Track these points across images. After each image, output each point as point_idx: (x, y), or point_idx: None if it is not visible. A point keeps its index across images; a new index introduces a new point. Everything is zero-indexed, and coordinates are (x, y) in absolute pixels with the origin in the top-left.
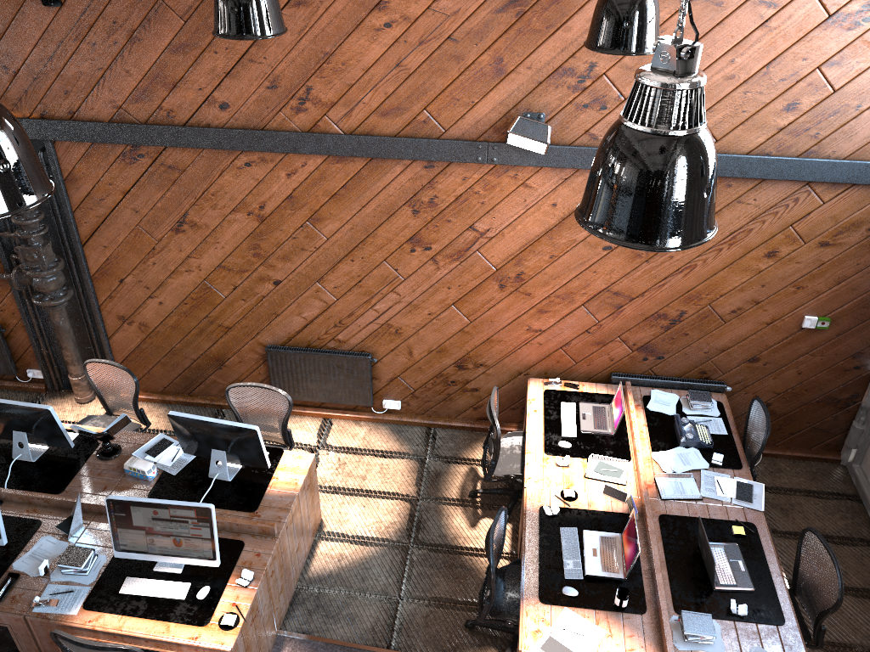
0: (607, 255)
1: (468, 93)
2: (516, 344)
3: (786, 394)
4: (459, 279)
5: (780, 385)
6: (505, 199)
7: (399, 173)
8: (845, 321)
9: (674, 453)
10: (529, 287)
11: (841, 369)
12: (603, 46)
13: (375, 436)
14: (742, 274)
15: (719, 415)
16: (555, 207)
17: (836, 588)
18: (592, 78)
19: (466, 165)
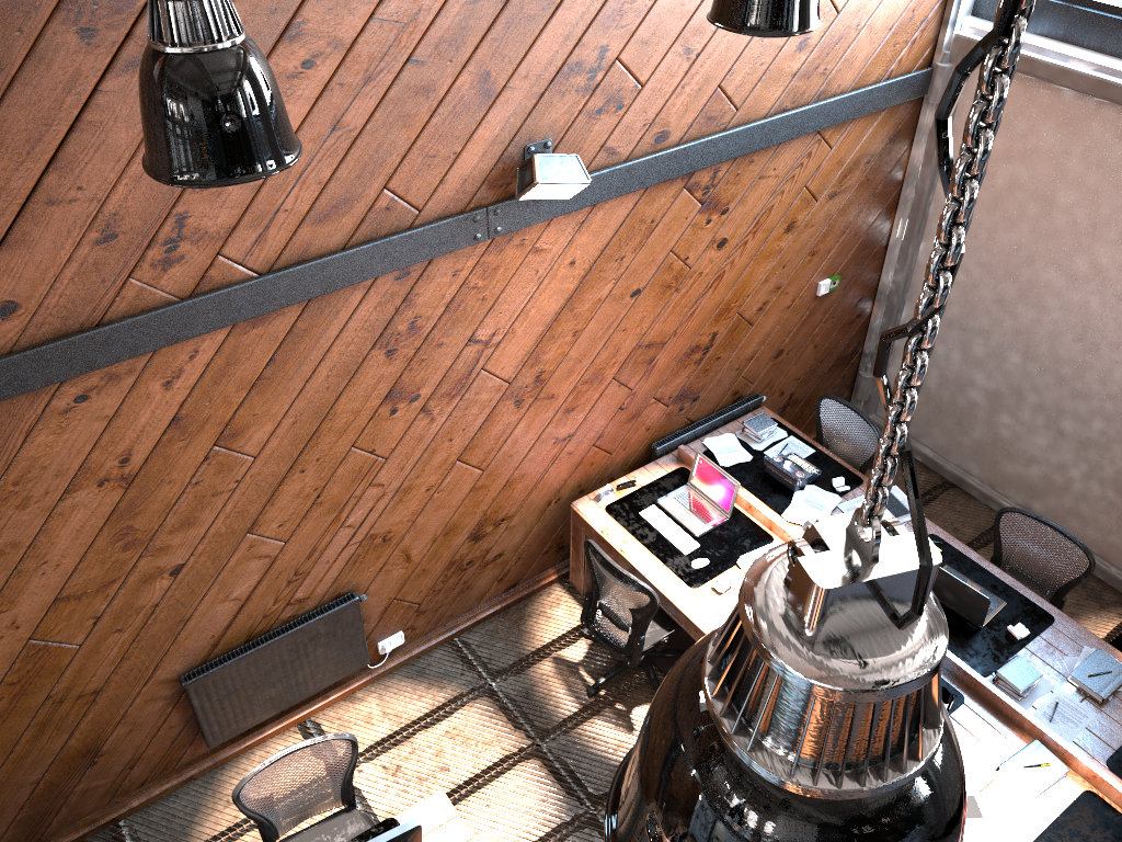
0: (636, 302)
1: (447, 142)
2: (542, 469)
3: (805, 375)
4: (463, 421)
5: (801, 368)
6: (511, 281)
7: (358, 303)
8: (850, 271)
9: (800, 503)
10: (552, 386)
11: (847, 324)
12: (775, 26)
13: (398, 700)
14: (766, 262)
15: (786, 434)
16: (573, 265)
17: (1076, 555)
18: (604, 69)
19: (456, 251)
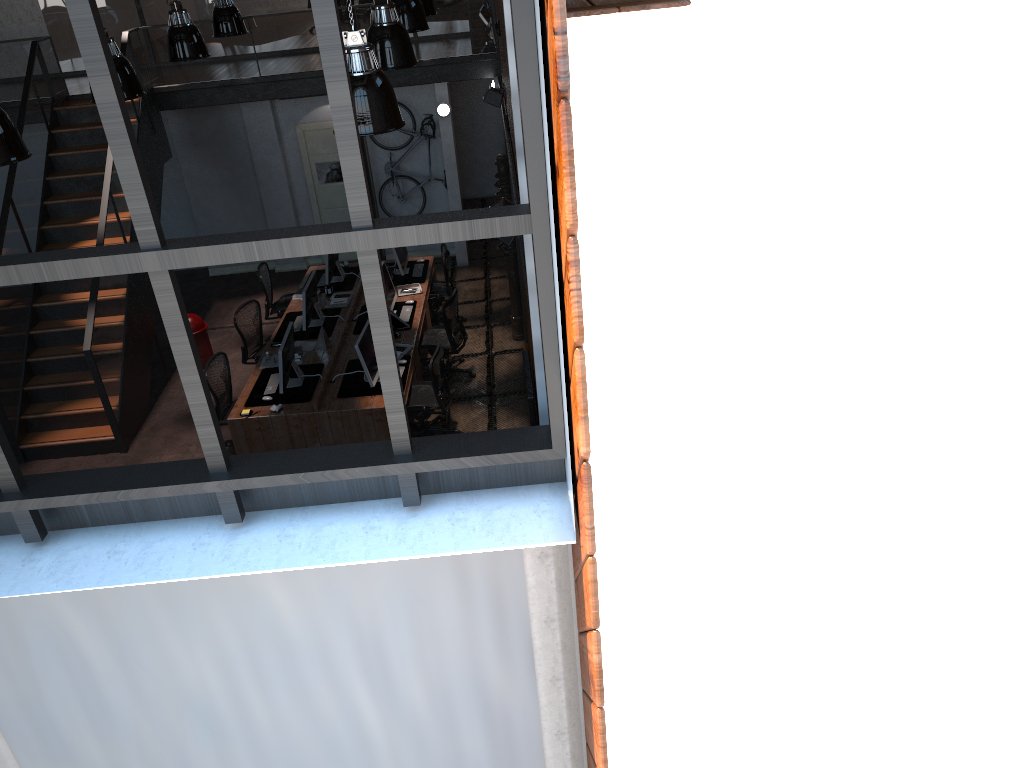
0: None
1: None
2: None
3: None
4: None
5: None
6: None
7: None
8: None
9: None
10: None
11: None
12: None
13: None
14: None
15: None
16: None
17: None
18: None
19: None
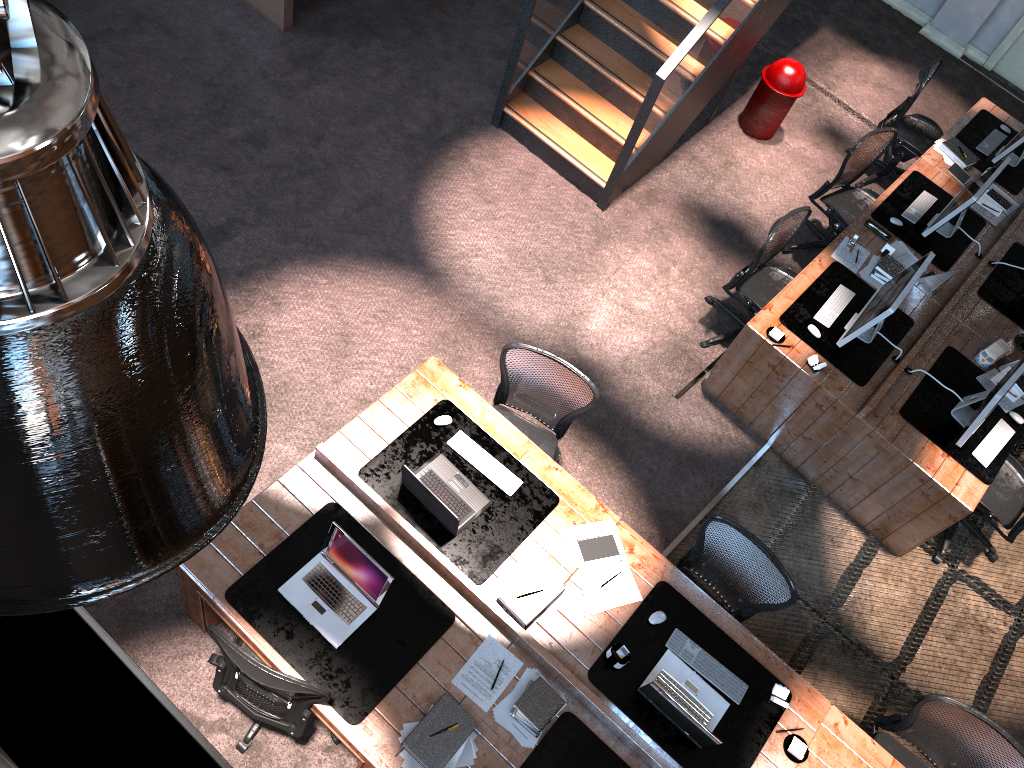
0: None
1: None
2: None
3: None
4: None
5: None
6: None
7: None
8: None
9: None
10: None
11: None
12: None
13: (1023, 701)
14: None
15: None
16: None
17: None
18: None
19: None
